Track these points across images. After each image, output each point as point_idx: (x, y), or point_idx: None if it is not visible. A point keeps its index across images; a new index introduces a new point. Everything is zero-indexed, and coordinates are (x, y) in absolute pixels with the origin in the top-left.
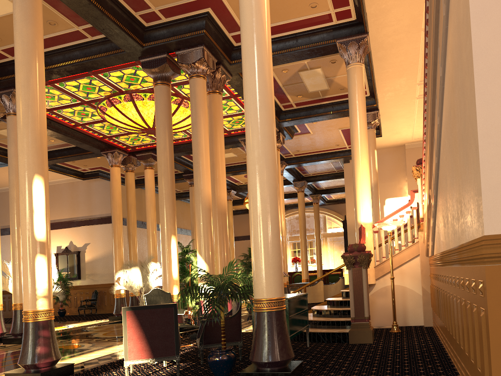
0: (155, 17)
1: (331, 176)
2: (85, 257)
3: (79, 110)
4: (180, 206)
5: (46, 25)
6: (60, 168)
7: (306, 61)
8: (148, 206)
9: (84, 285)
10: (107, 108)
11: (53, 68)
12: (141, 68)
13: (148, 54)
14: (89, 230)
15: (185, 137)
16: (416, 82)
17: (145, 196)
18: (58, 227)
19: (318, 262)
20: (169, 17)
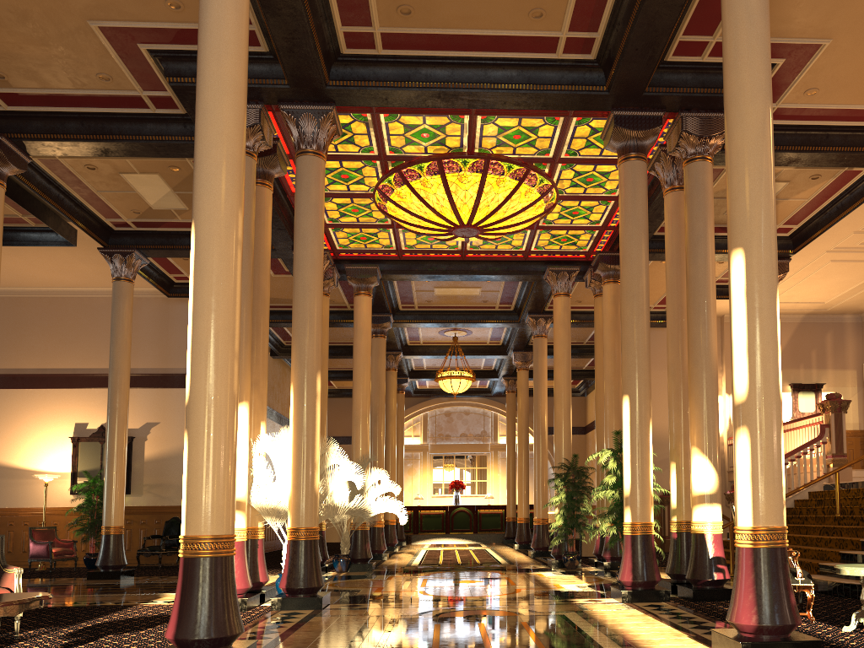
0: (695, 51)
1: (572, 349)
2: (145, 451)
3: (346, 169)
4: (277, 370)
5: (523, 14)
6: (147, 268)
7: (787, 168)
8: (361, 363)
9: (138, 506)
10: (422, 177)
11: (454, 89)
12: (556, 123)
13: (633, 105)
14: (160, 398)
15: (449, 250)
16: (857, 228)
17: (355, 343)
18: (84, 385)
19: (510, 491)
20: (714, 56)
